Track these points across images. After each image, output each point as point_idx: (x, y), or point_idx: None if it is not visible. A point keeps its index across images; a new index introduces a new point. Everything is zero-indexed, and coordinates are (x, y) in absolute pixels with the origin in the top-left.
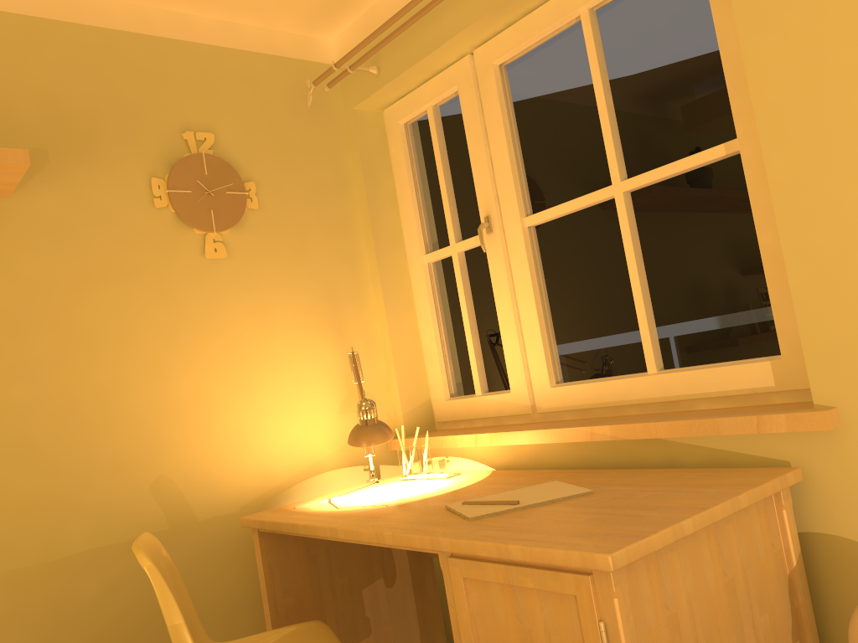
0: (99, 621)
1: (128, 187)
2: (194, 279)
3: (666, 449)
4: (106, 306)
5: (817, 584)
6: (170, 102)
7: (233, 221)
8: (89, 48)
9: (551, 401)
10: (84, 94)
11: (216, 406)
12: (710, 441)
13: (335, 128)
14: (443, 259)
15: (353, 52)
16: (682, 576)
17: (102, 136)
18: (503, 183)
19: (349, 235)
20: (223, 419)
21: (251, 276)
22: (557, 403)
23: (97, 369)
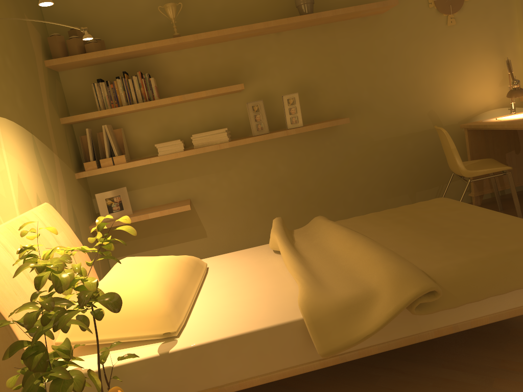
0: (412, 156)
1: (419, 1)
2: (443, 35)
3: None
4: (413, 49)
5: None
6: None
7: (458, 8)
8: None
9: None
10: None
11: (450, 84)
12: None
13: None
14: None
15: None
16: None
17: None
18: None
19: (509, 5)
20: (452, 89)
21: (465, 31)
22: None
23: (410, 73)
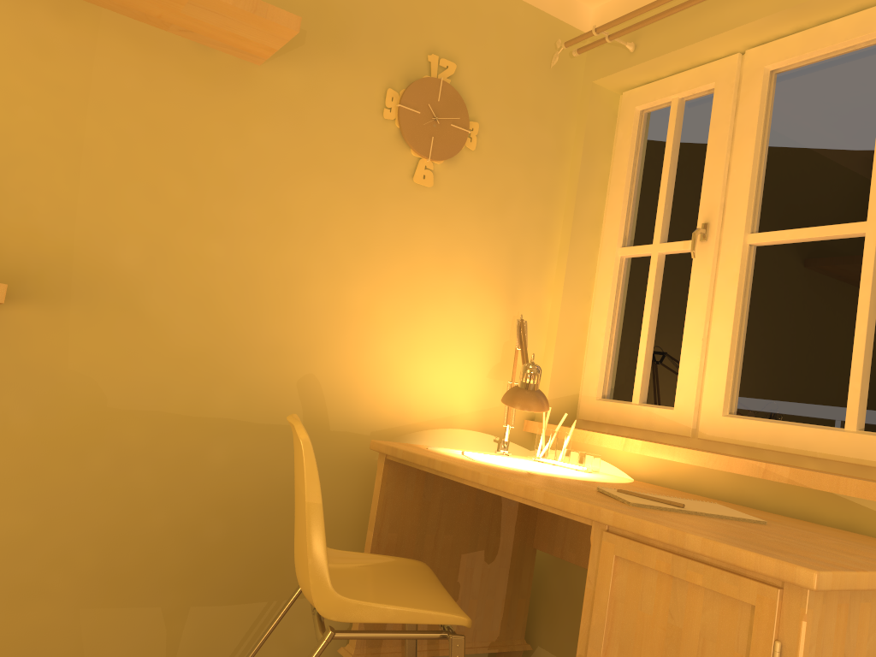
0: (216, 489)
1: (365, 90)
2: (397, 198)
3: (849, 511)
4: (312, 195)
5: None
6: (426, 22)
7: (448, 154)
8: None
9: (718, 430)
10: None
11: (379, 327)
12: None
13: (569, 96)
14: (639, 256)
15: (620, 20)
16: (868, 632)
17: (357, 34)
18: (735, 193)
19: (550, 206)
20: (381, 341)
21: (448, 214)
22: (725, 433)
23: (286, 252)
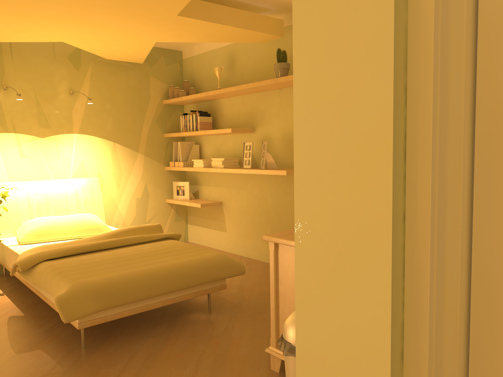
0: None
1: None
2: None
3: None
4: None
5: None
6: None
7: None
8: None
9: None
10: None
11: None
12: None
13: None
14: None
15: None
16: None
17: None
18: None
19: None
20: None
21: None
22: None
23: None
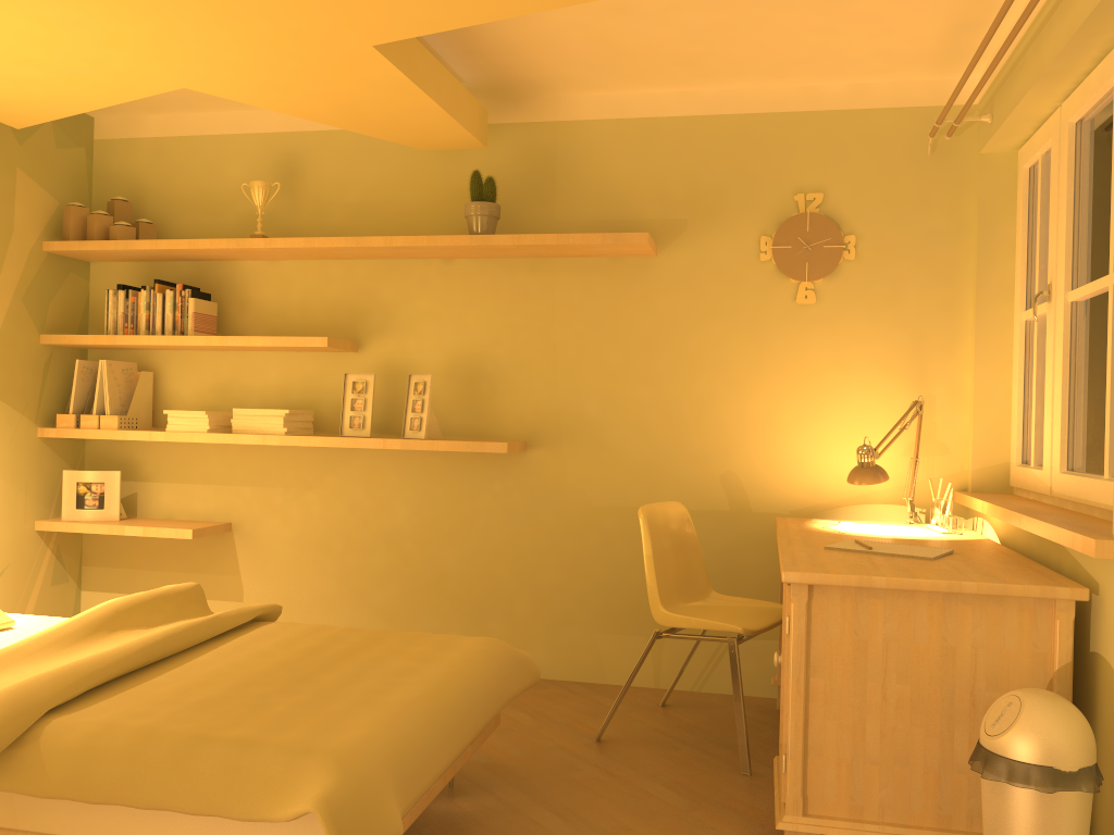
0: None
1: (741, 245)
2: (783, 320)
3: (1058, 550)
4: (710, 337)
5: (1096, 703)
6: (788, 169)
7: (825, 272)
8: (729, 133)
9: (1058, 487)
10: (719, 172)
11: (783, 426)
12: (1073, 551)
13: (960, 173)
14: (1034, 319)
15: (942, 113)
16: (883, 620)
17: (728, 204)
18: (1060, 252)
19: (953, 285)
20: (787, 438)
21: (836, 321)
22: (1060, 489)
23: (696, 384)
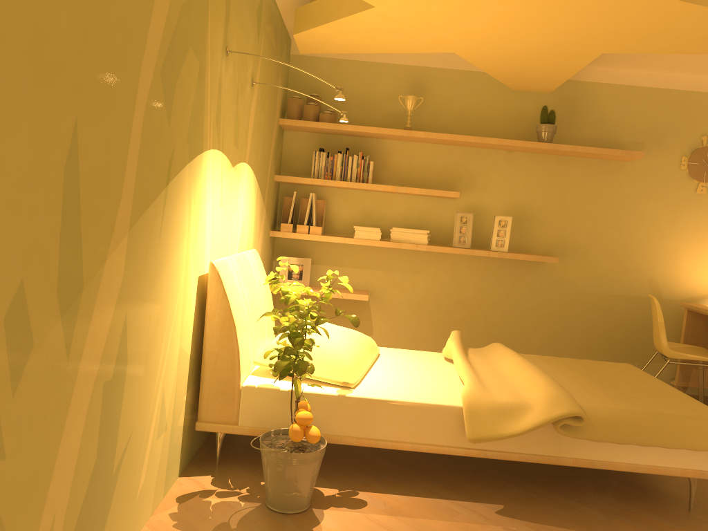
0: (618, 320)
1: (671, 160)
2: (688, 201)
3: None
4: (650, 207)
5: None
6: (699, 122)
7: None
8: (671, 99)
9: None
10: (664, 119)
11: (682, 256)
12: None
13: None
14: None
15: None
16: None
17: (666, 137)
18: None
19: None
20: (683, 262)
21: None
22: None
23: (640, 231)
